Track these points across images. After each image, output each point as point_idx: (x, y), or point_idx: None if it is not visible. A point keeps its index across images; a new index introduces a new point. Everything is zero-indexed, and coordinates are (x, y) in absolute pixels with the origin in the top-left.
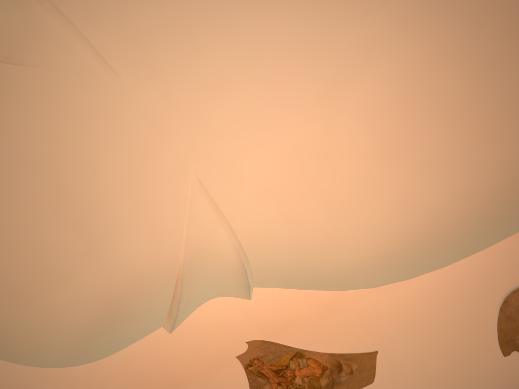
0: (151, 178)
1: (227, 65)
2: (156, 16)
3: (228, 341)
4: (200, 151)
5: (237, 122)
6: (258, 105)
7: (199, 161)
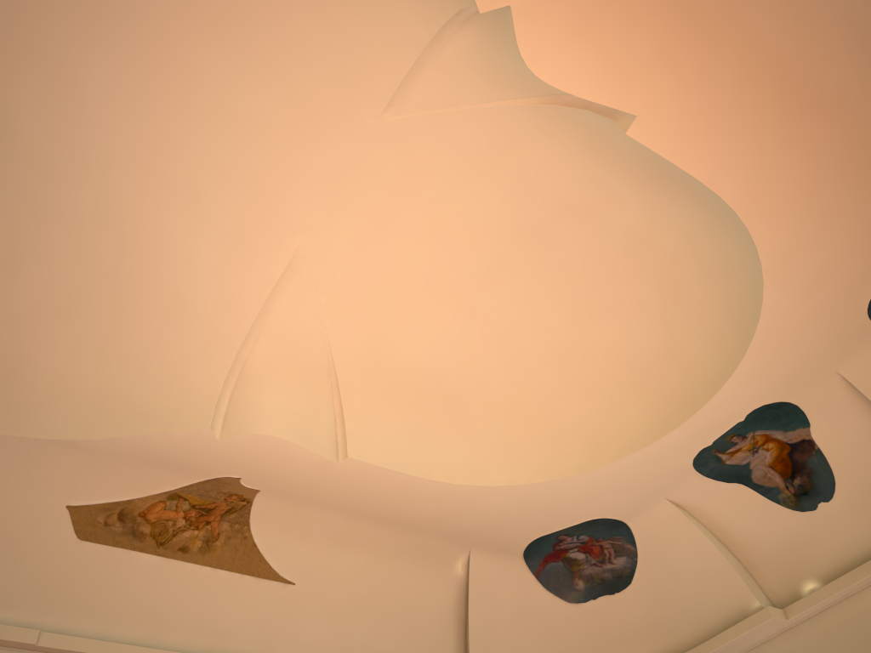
0: (421, 170)
1: (198, 127)
2: (196, 233)
3: (623, 9)
4: (343, 118)
5: (268, 80)
6: (224, 60)
7: (359, 115)
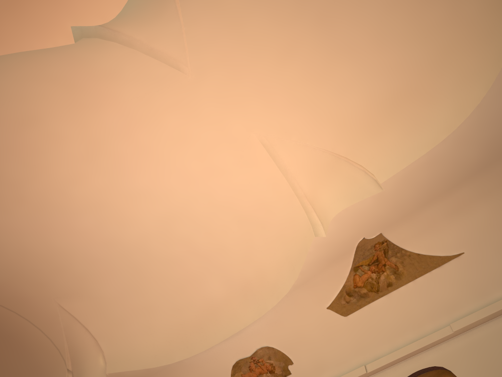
0: (229, 58)
1: (177, 154)
2: (233, 177)
3: None
4: (185, 91)
5: (159, 118)
6: (146, 132)
7: (184, 83)
